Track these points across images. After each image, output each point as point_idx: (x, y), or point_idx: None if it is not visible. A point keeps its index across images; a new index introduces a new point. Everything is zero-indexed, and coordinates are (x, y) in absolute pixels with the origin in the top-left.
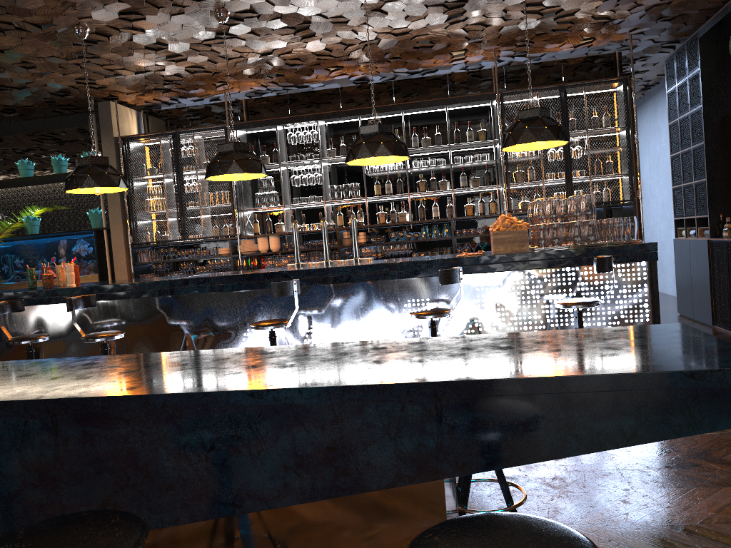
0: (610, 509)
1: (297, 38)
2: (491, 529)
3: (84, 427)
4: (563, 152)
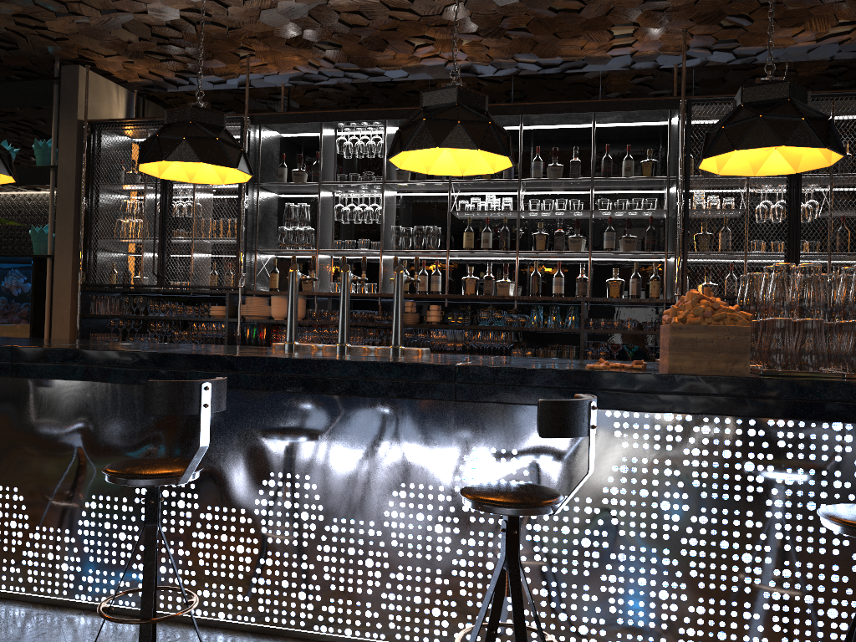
0: None
1: None
2: None
3: None
4: (786, 207)
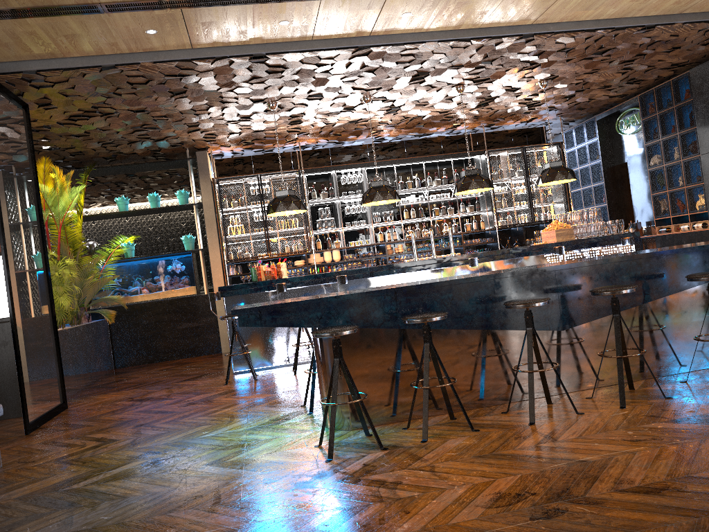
0: None
1: (384, 113)
2: None
3: (650, 262)
4: (525, 188)
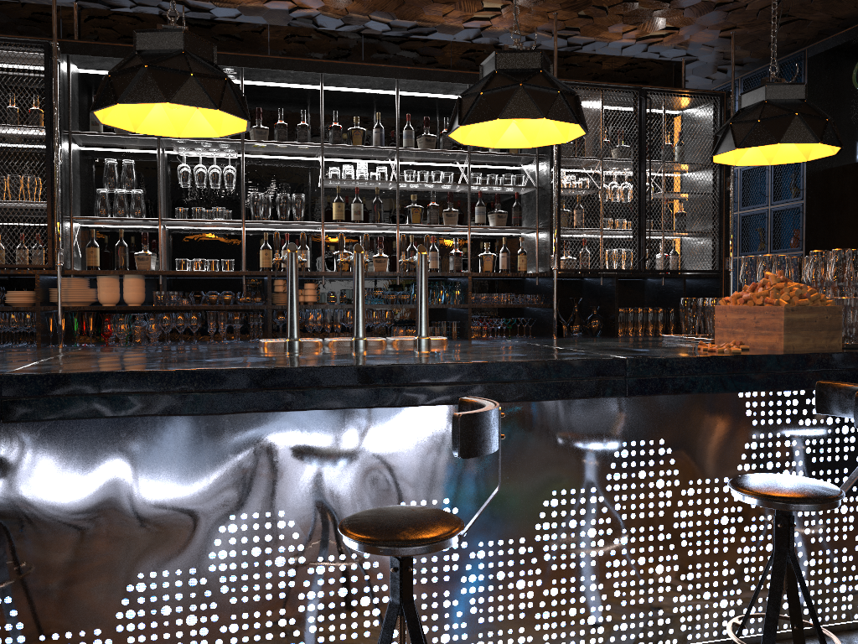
0: None
1: None
2: None
3: None
4: (633, 189)
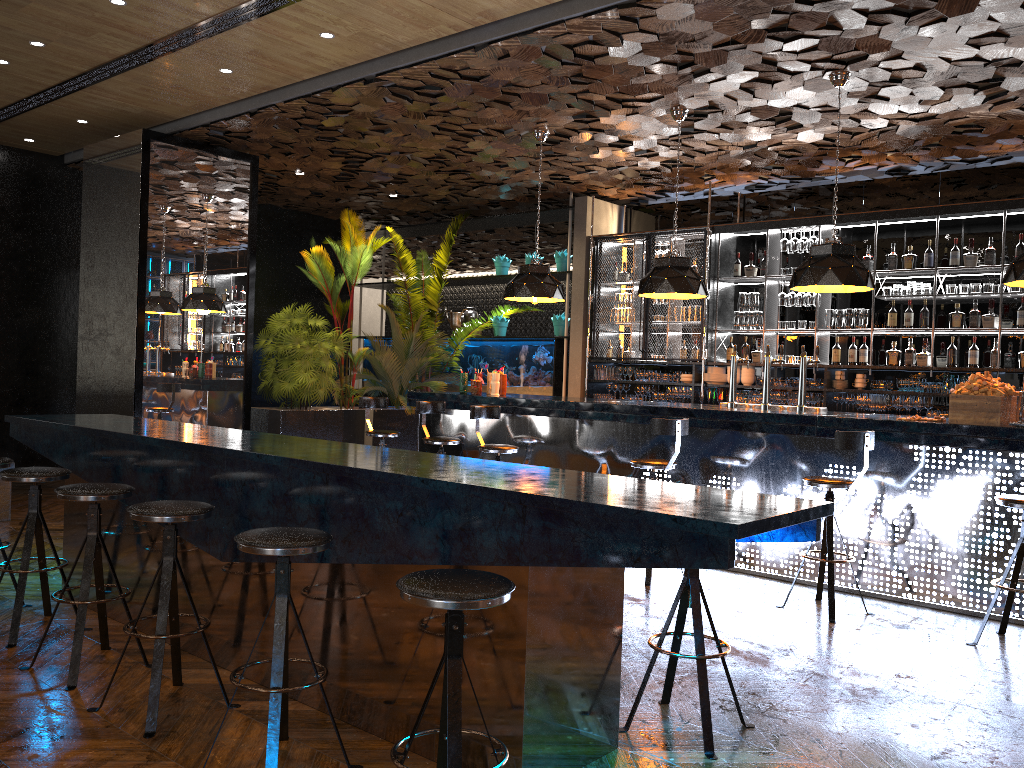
0: (886, 726)
1: (781, 130)
2: (467, 573)
3: (341, 485)
4: None
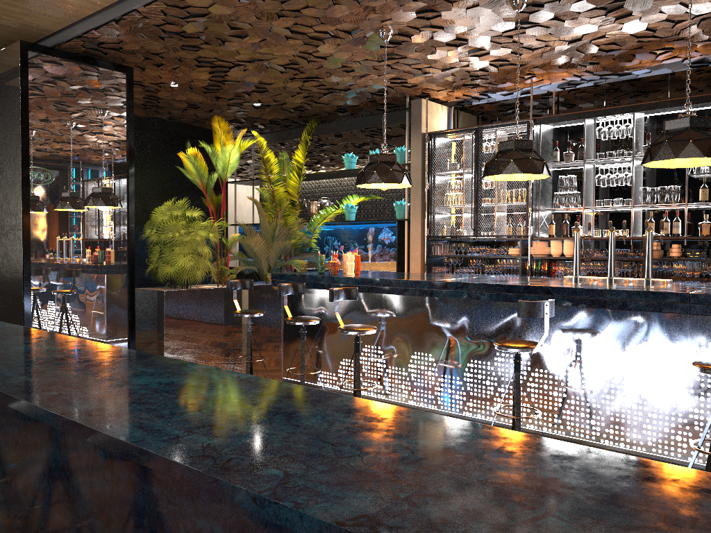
0: None
1: (609, 20)
2: None
3: (130, 472)
4: None
